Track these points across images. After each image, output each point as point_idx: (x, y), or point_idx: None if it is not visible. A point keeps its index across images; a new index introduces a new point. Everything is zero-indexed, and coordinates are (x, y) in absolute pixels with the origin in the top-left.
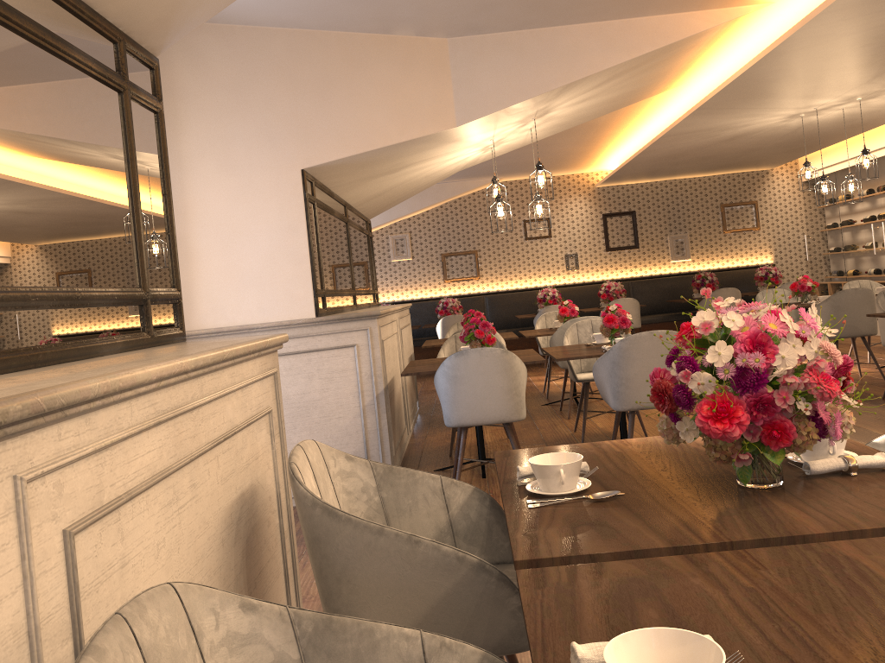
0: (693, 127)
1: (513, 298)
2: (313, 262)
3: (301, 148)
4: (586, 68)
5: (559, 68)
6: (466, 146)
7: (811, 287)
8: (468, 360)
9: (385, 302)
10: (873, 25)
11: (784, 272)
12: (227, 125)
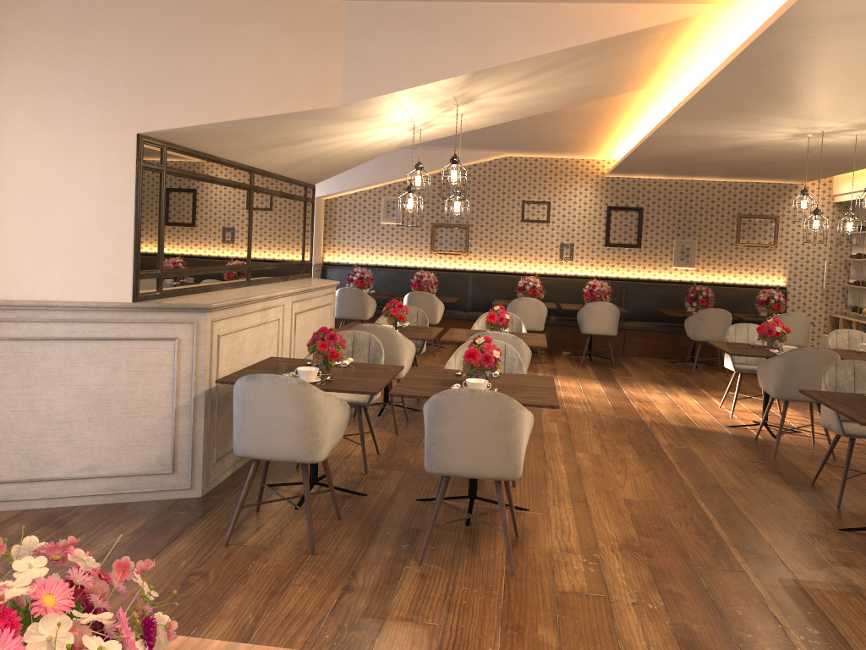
0: (681, 132)
1: (498, 280)
2: (137, 241)
3: (140, 110)
4: (497, 56)
5: (466, 52)
6: (379, 125)
7: (779, 333)
8: (260, 386)
9: (368, 264)
10: (851, 48)
11: (795, 297)
12: (52, 73)
